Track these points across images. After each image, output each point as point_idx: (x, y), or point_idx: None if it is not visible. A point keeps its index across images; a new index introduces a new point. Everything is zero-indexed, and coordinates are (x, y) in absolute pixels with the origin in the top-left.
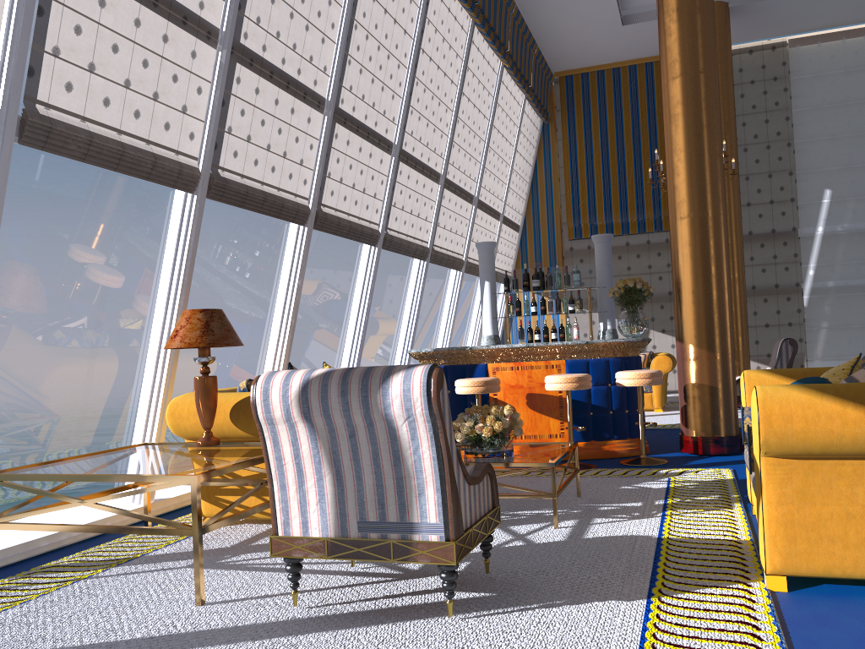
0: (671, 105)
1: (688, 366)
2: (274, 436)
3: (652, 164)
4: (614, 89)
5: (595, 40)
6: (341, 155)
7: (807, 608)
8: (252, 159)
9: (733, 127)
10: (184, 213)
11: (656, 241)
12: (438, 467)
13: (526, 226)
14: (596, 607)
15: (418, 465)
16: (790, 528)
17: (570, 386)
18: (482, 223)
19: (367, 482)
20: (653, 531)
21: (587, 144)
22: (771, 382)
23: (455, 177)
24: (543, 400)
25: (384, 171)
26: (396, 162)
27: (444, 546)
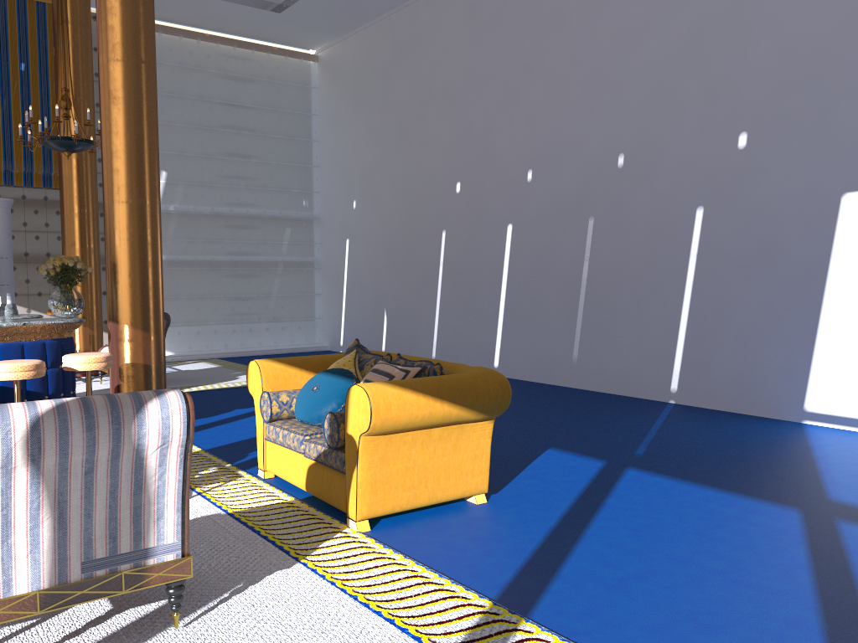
0: (115, 86)
1: (126, 346)
2: None
3: None
4: None
5: None
6: None
7: (395, 537)
8: None
9: (93, 95)
10: None
11: None
12: (182, 488)
13: None
14: (275, 579)
15: (161, 490)
16: (374, 484)
17: (28, 375)
18: None
19: (98, 518)
20: (214, 509)
21: None
22: (281, 369)
23: None
24: None
25: None
26: None
27: (182, 562)
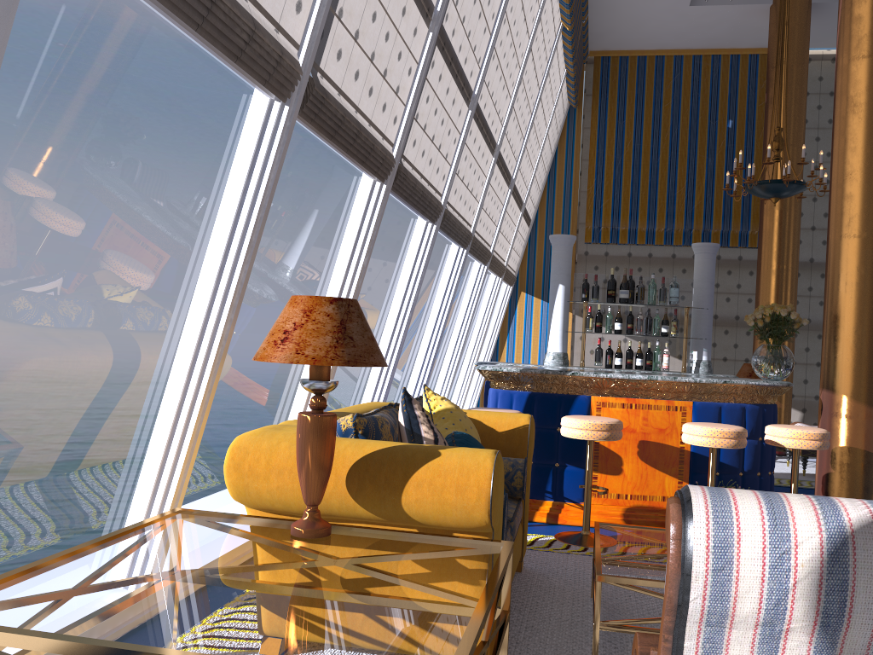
0: (857, 91)
1: (842, 424)
2: (709, 650)
3: (689, 169)
4: (655, 80)
5: (651, 19)
6: (431, 93)
7: None
8: (353, 69)
9: (803, 138)
10: (265, 132)
11: (683, 256)
12: None
13: (538, 222)
14: None
15: None
16: None
17: (727, 443)
18: (510, 211)
19: None
20: None
21: (618, 137)
22: None
23: (505, 152)
24: (660, 450)
25: (459, 126)
26: (472, 118)
27: None
